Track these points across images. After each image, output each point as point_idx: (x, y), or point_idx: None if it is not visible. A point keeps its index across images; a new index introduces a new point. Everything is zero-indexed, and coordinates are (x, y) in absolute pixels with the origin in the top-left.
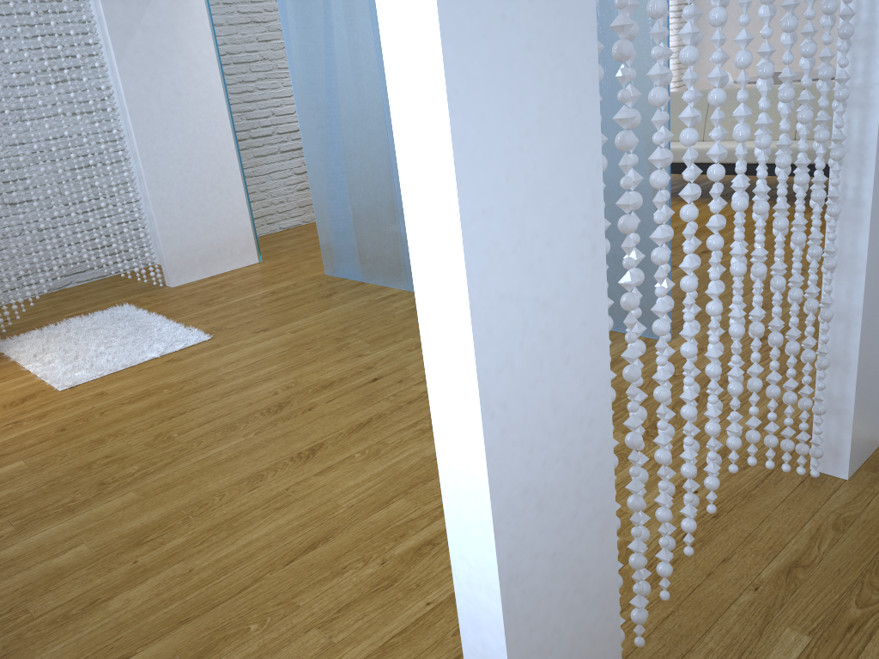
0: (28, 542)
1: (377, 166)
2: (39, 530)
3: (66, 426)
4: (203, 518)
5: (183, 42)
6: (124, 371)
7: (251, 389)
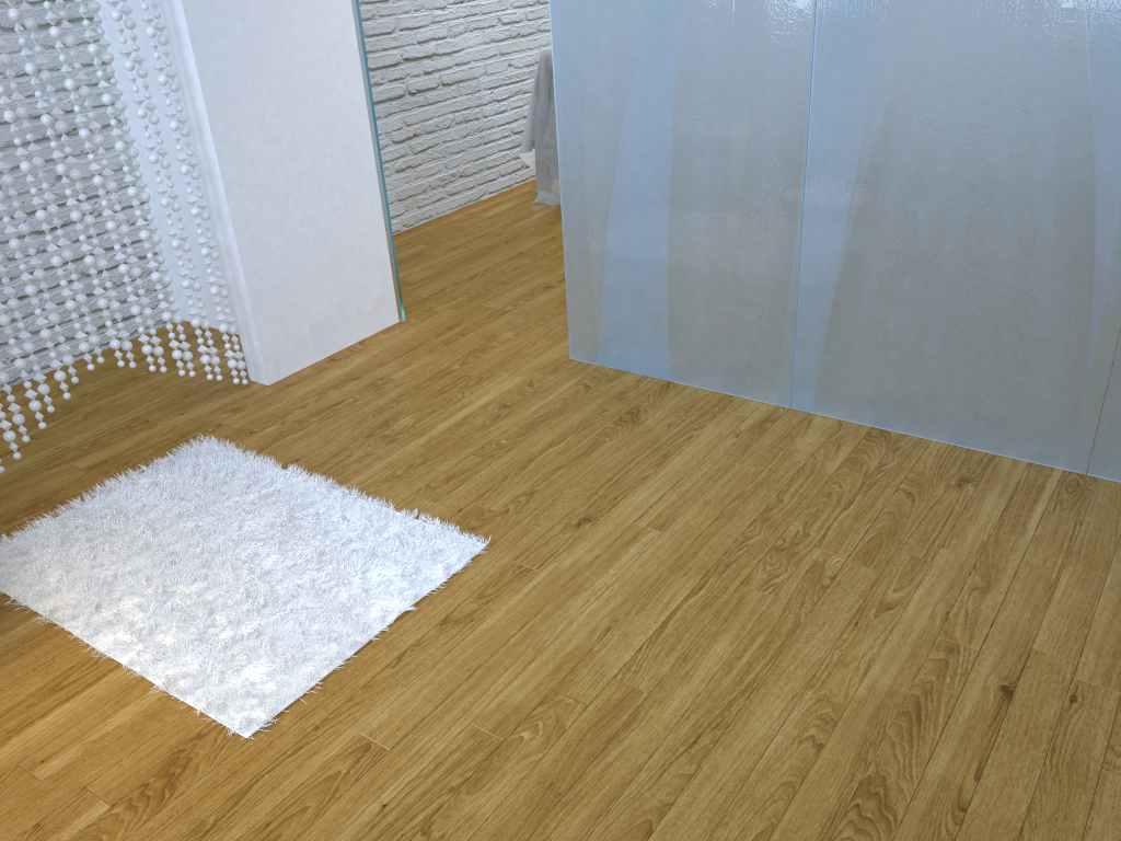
0: None
1: (761, 176)
2: None
3: None
4: None
5: None
6: (362, 658)
7: (742, 730)
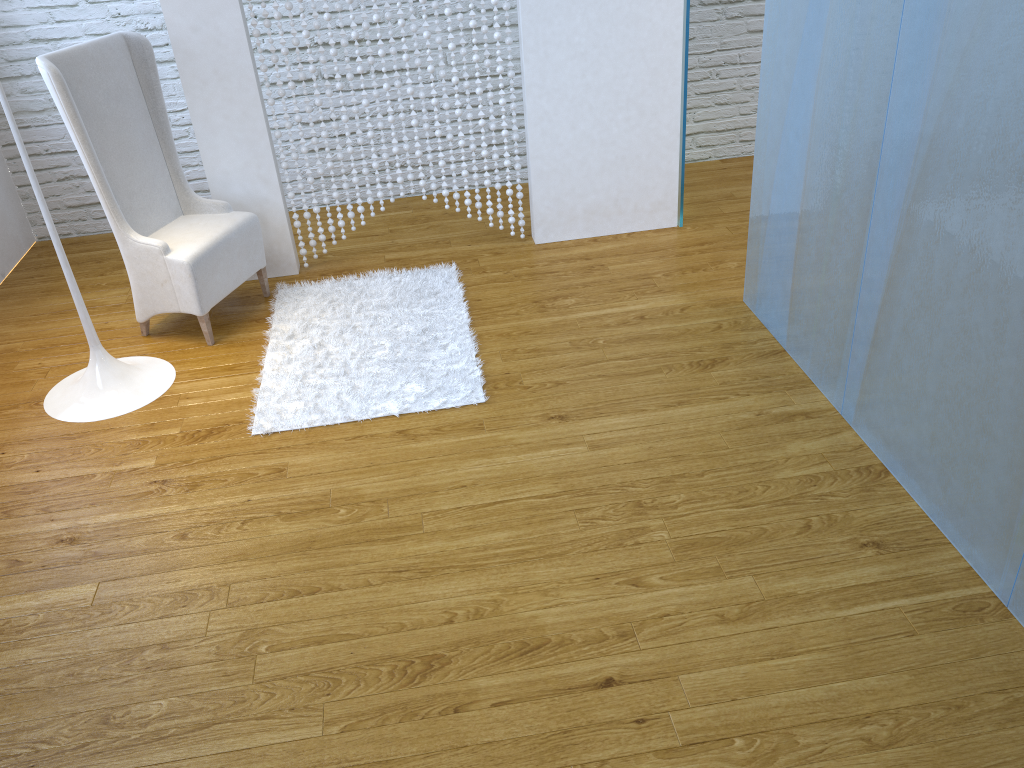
0: None
1: (852, 177)
2: None
3: (193, 528)
4: None
5: None
6: (342, 427)
7: (429, 584)
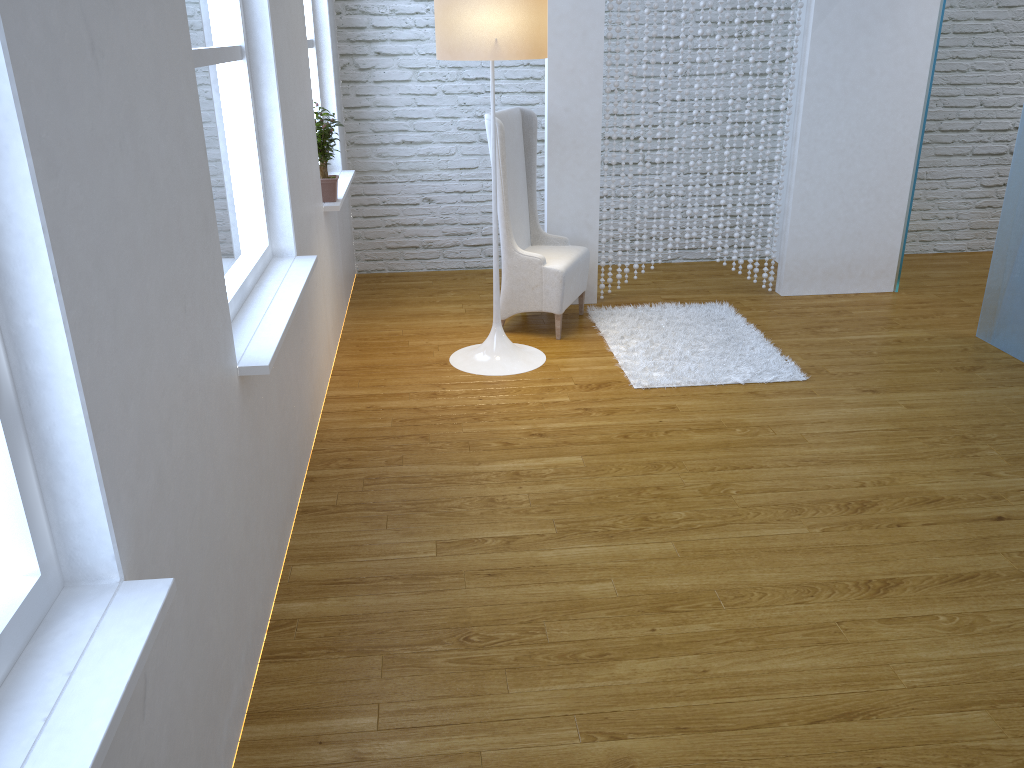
0: (563, 554)
1: None
2: (575, 545)
3: (629, 433)
4: (734, 613)
5: (900, 8)
6: (702, 388)
7: (833, 468)
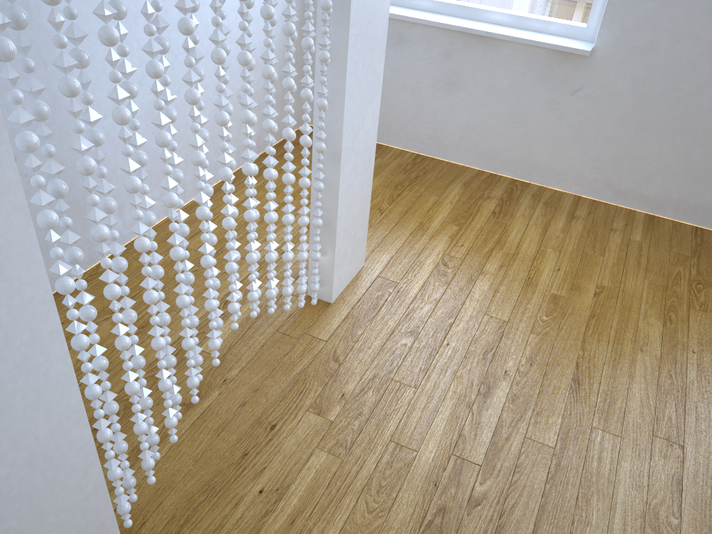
0: None
1: None
2: None
3: None
4: (706, 399)
5: None
6: None
7: None
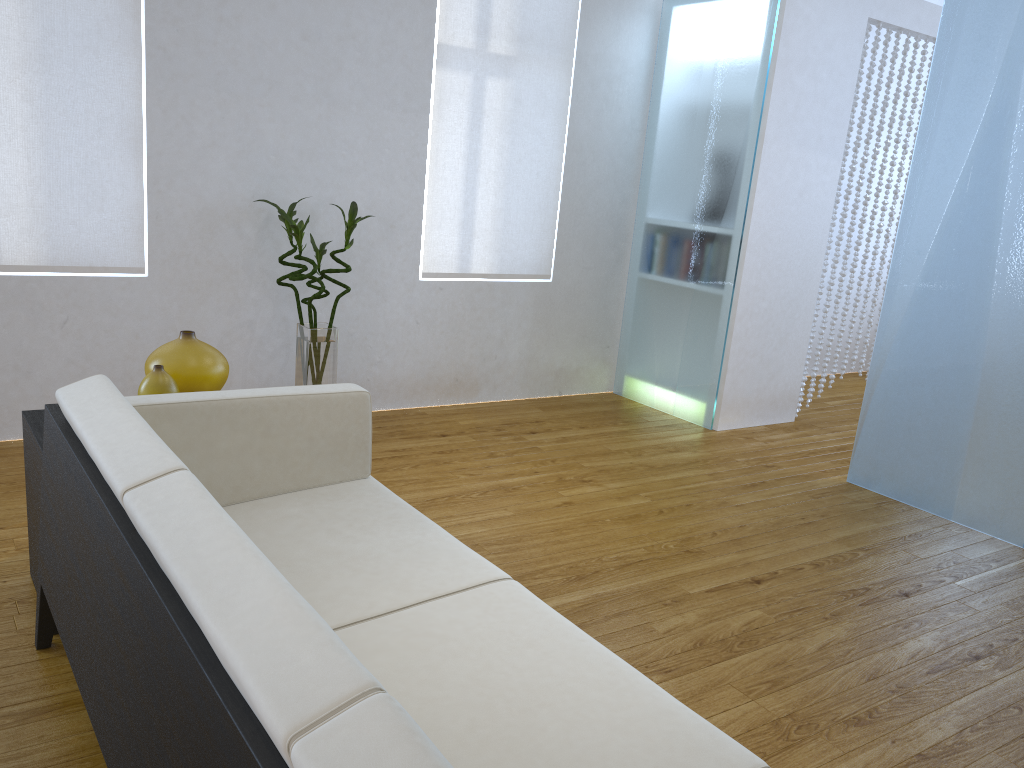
0: None
1: None
2: None
3: None
4: None
5: None
6: None
7: None
